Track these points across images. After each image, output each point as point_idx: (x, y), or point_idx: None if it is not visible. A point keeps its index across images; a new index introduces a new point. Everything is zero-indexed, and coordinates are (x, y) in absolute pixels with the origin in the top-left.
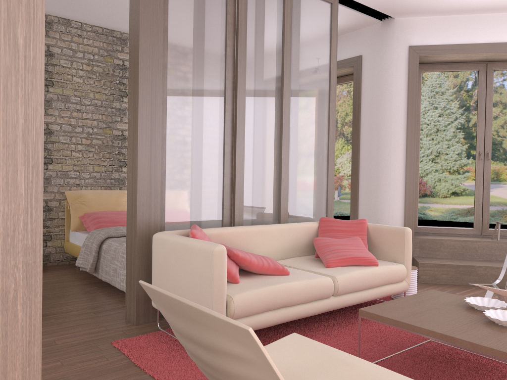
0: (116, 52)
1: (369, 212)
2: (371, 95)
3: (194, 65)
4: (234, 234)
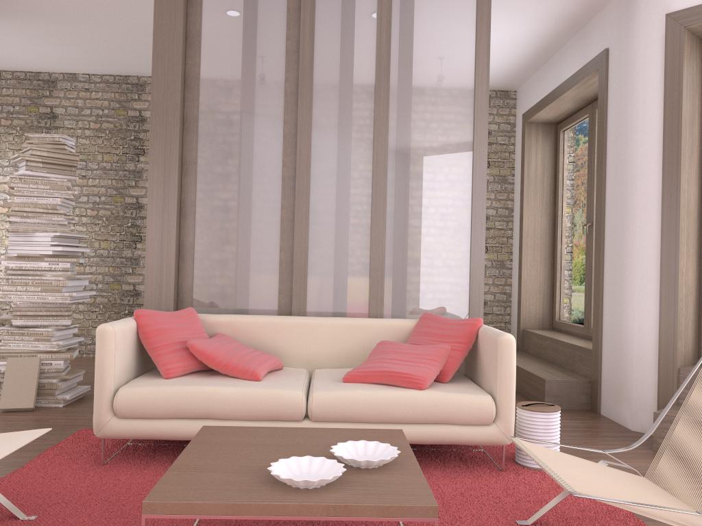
0: None
1: (613, 317)
2: (616, 113)
3: (237, 112)
4: (254, 324)
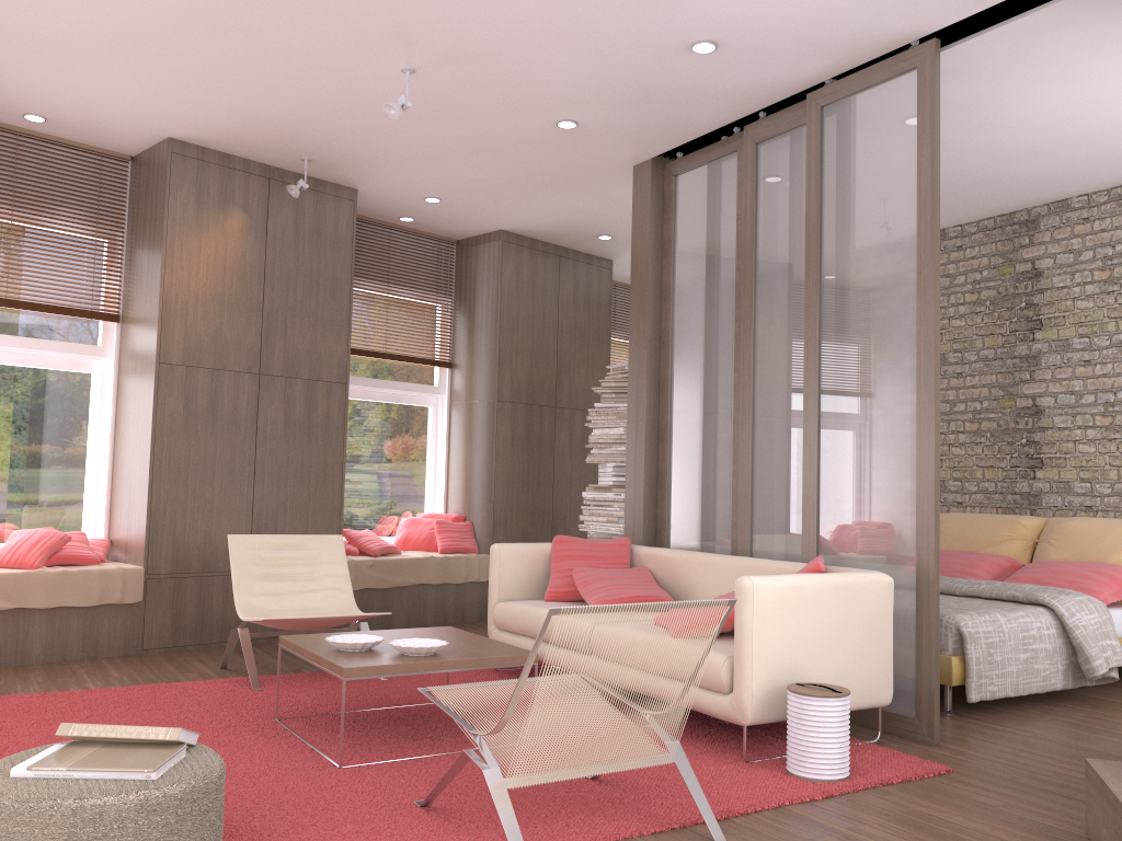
0: (1018, 251)
1: None
2: None
3: (699, 317)
4: (670, 559)
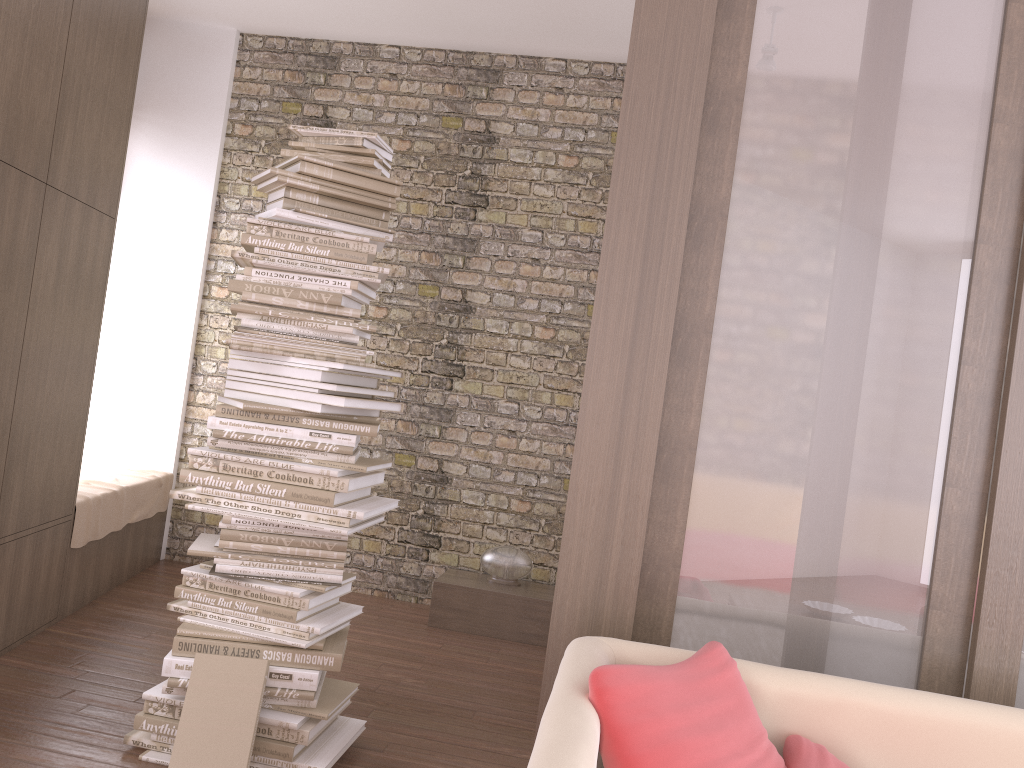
0: None
1: None
2: None
3: (855, 83)
4: (907, 724)
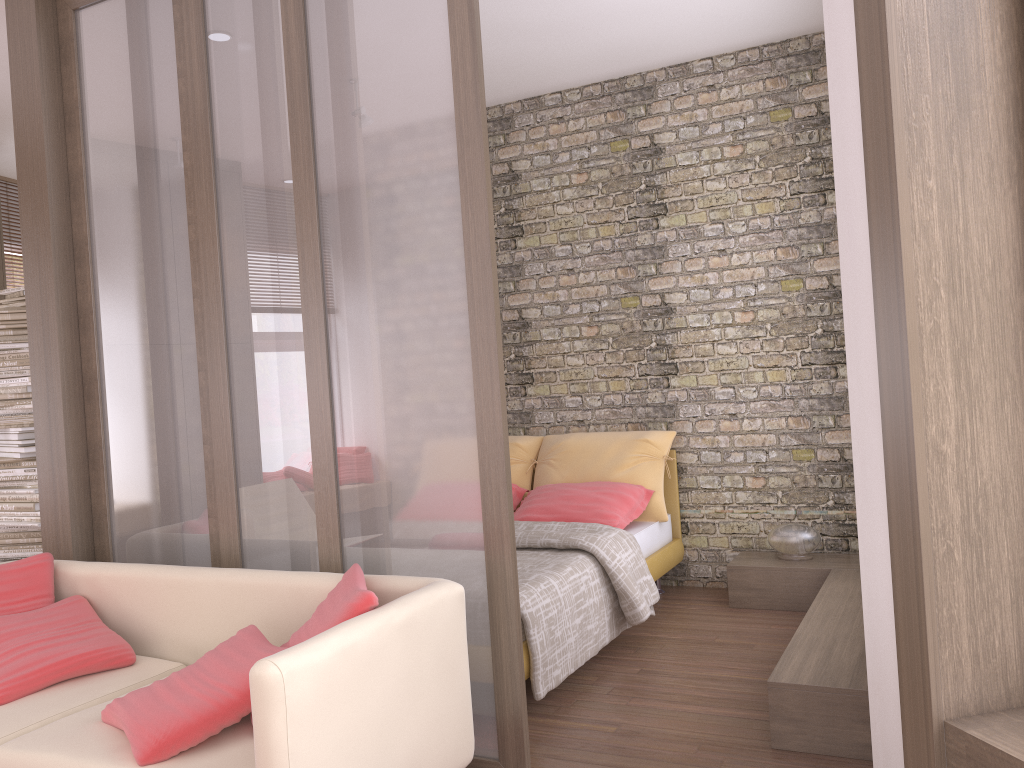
0: (494, 151)
1: None
2: None
3: (133, 219)
4: (120, 581)
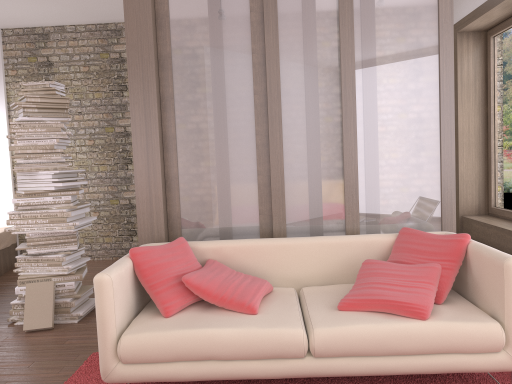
0: None
1: None
2: None
3: (207, 46)
4: (241, 249)
